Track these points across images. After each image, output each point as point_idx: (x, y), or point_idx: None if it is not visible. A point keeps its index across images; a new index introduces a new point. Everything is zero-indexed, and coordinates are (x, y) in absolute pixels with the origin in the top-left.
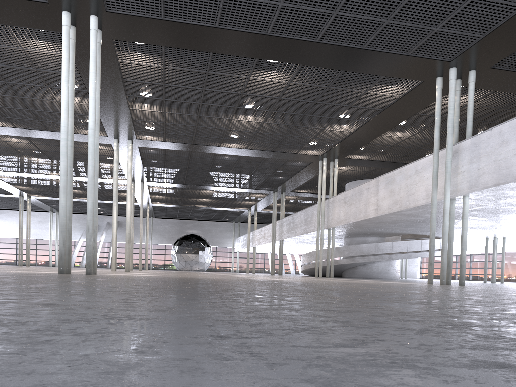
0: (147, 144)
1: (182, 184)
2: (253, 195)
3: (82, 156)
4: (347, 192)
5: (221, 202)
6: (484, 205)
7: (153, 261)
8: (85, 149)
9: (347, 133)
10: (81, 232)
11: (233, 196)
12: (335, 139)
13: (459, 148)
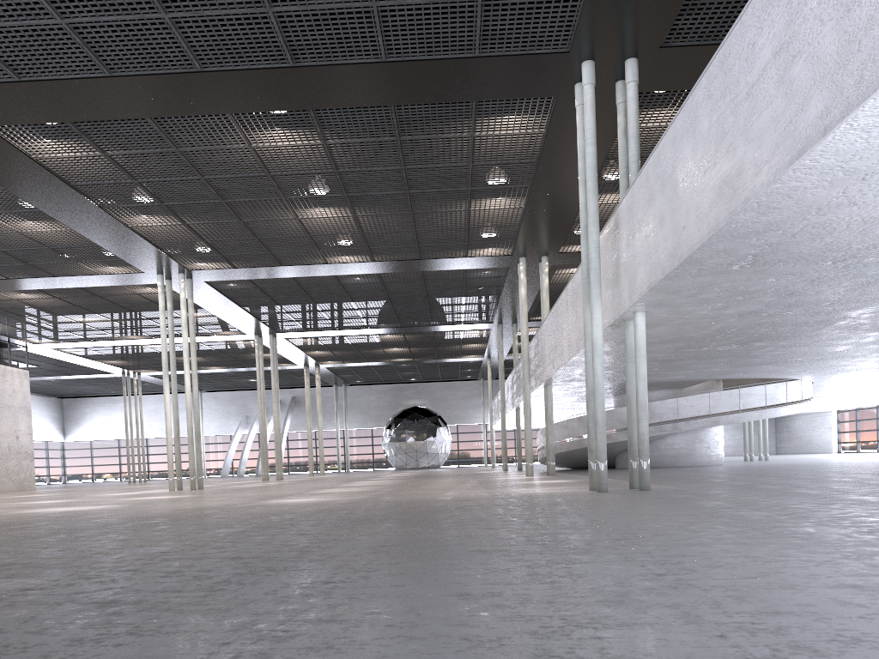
0: (214, 276)
1: (335, 329)
2: (468, 333)
3: (145, 307)
4: (549, 318)
5: (429, 351)
6: (720, 322)
7: (354, 457)
8: (136, 296)
9: (517, 210)
10: (239, 420)
11: (437, 339)
12: (508, 224)
13: (618, 218)
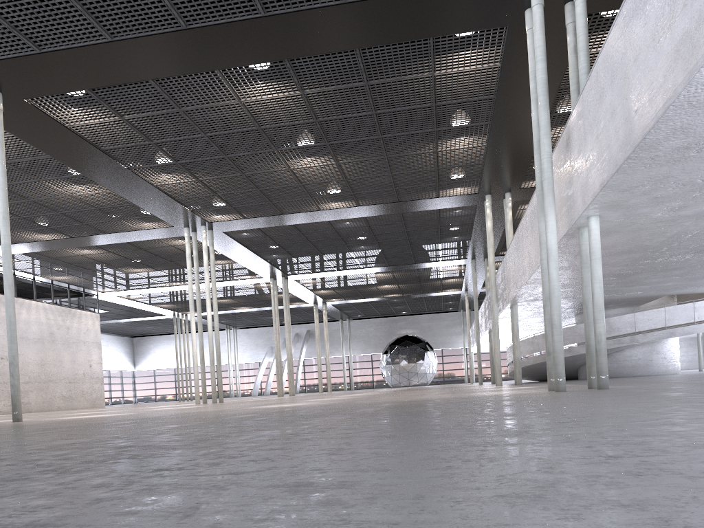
0: (229, 226)
1: (334, 270)
2: (446, 269)
3: (180, 257)
4: (512, 244)
5: (414, 287)
6: (676, 227)
7: (357, 378)
8: (171, 247)
9: (480, 148)
10: (265, 350)
11: (420, 276)
12: (473, 163)
13: (570, 129)
